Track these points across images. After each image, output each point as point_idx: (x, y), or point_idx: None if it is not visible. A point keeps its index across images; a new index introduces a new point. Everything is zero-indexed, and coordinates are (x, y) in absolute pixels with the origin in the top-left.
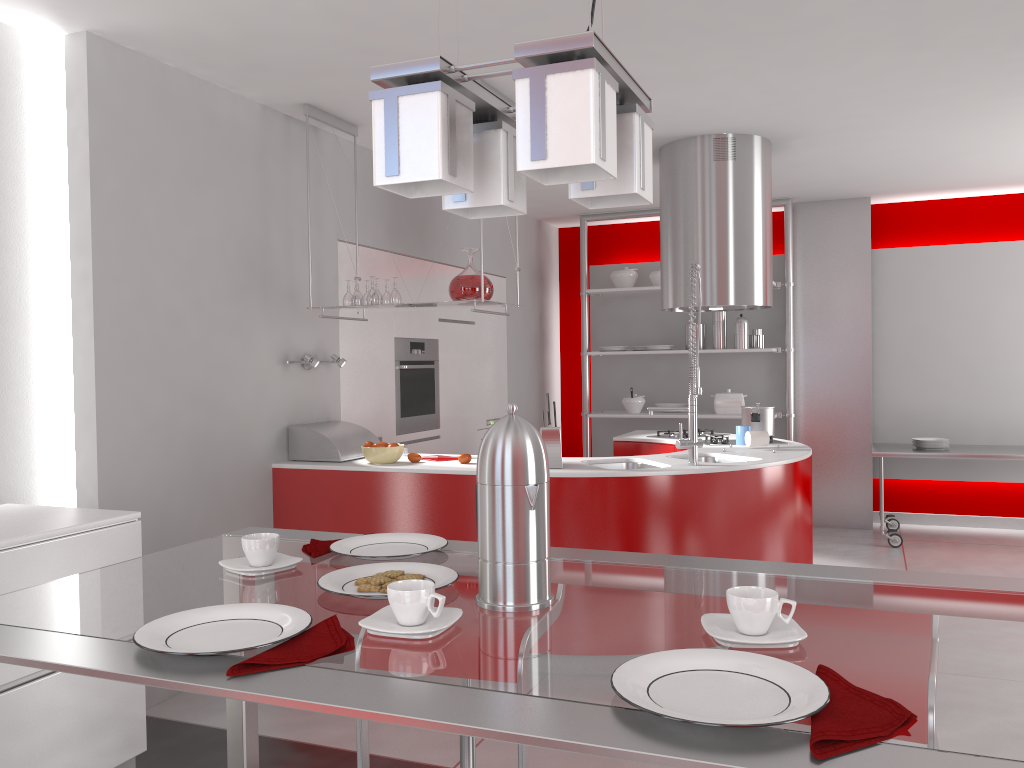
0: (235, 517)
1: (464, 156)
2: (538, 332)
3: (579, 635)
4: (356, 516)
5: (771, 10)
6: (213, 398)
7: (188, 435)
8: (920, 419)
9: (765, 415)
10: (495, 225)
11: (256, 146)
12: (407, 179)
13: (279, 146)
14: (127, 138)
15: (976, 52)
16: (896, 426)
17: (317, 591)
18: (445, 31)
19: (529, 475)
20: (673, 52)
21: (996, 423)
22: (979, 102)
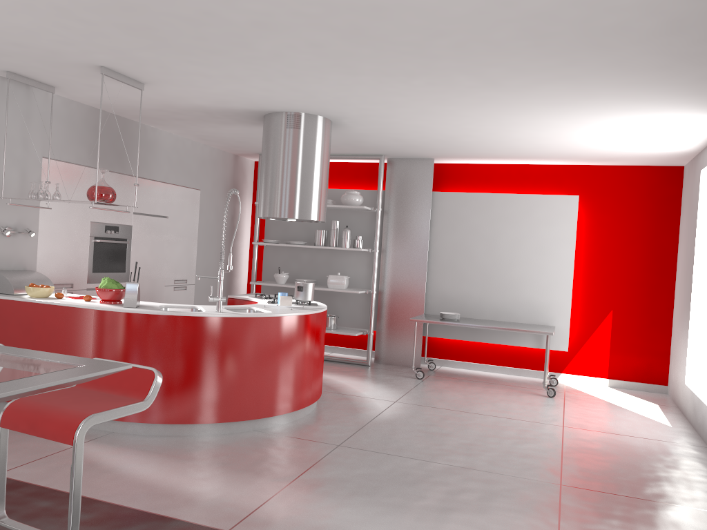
0: None
1: None
2: (229, 227)
3: None
4: (14, 328)
5: (240, 45)
6: None
7: None
8: (453, 301)
9: (306, 288)
10: (193, 156)
11: None
12: None
13: None
14: None
15: (392, 79)
16: (439, 304)
17: None
18: (53, 38)
19: None
20: (207, 62)
21: (496, 307)
22: (430, 107)
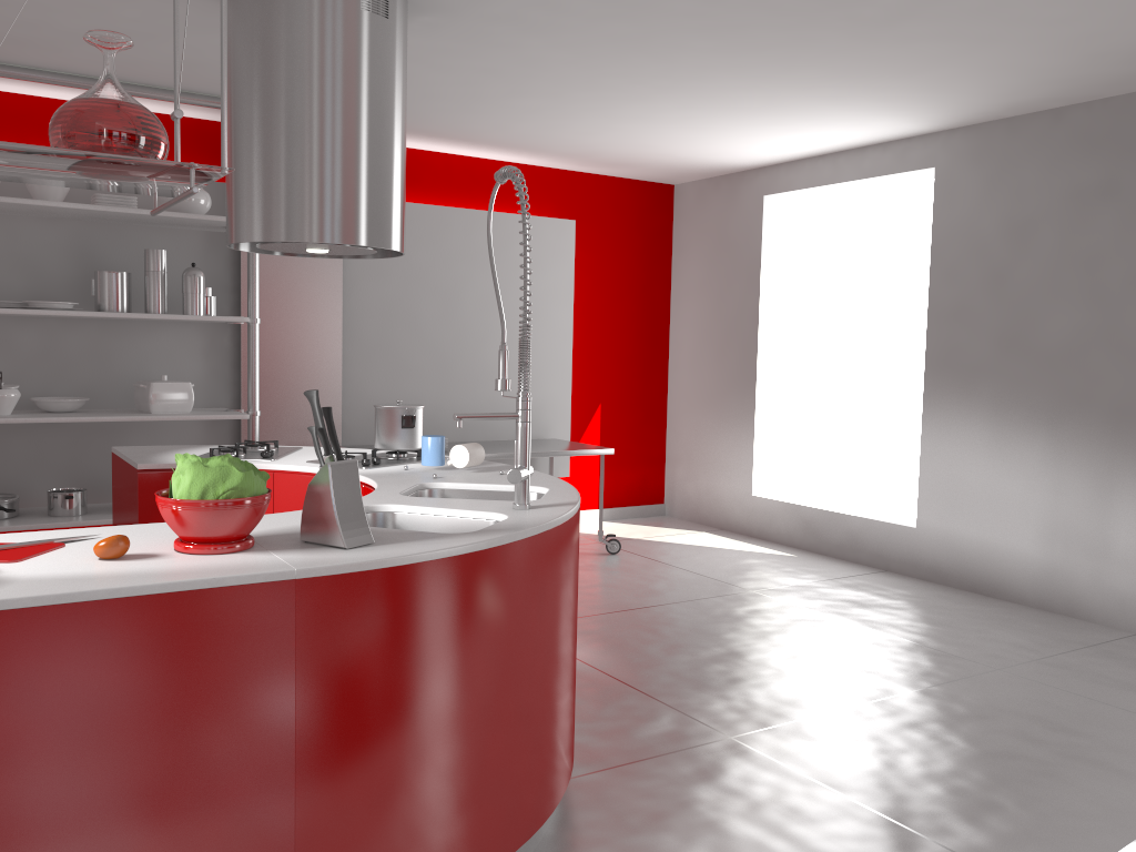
0: None
1: None
2: None
3: None
4: None
5: None
6: None
7: None
8: None
9: (419, 418)
10: None
11: None
12: None
13: None
14: None
15: None
16: (365, 423)
17: None
18: None
19: None
20: None
21: None
22: (672, 34)
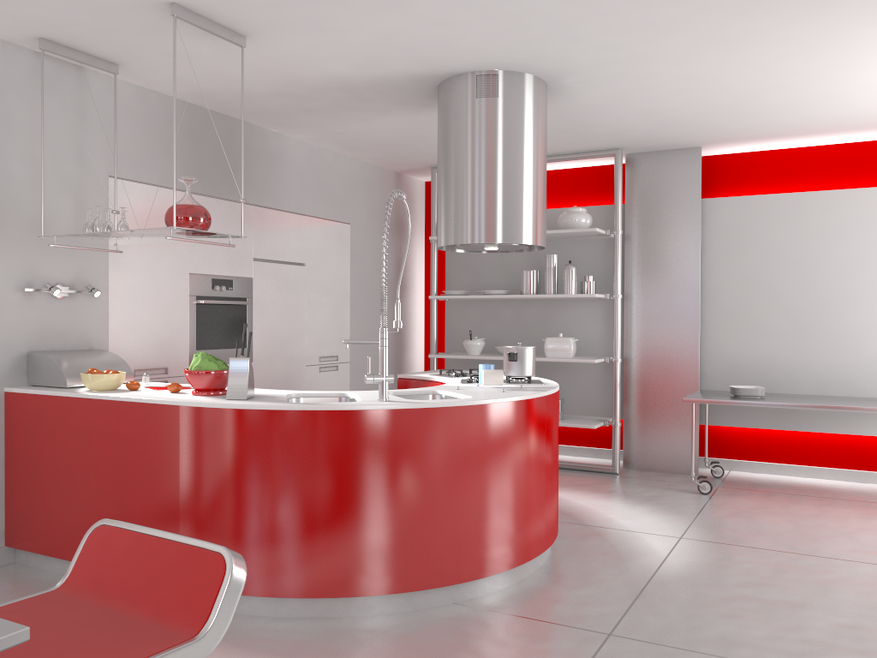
0: None
1: None
2: (394, 277)
3: None
4: (66, 441)
5: None
6: None
7: None
8: (747, 367)
9: (522, 355)
10: (337, 174)
11: None
12: None
13: (25, 81)
14: None
15: None
16: (724, 374)
17: None
18: None
19: None
20: None
21: (822, 373)
22: (726, 26)
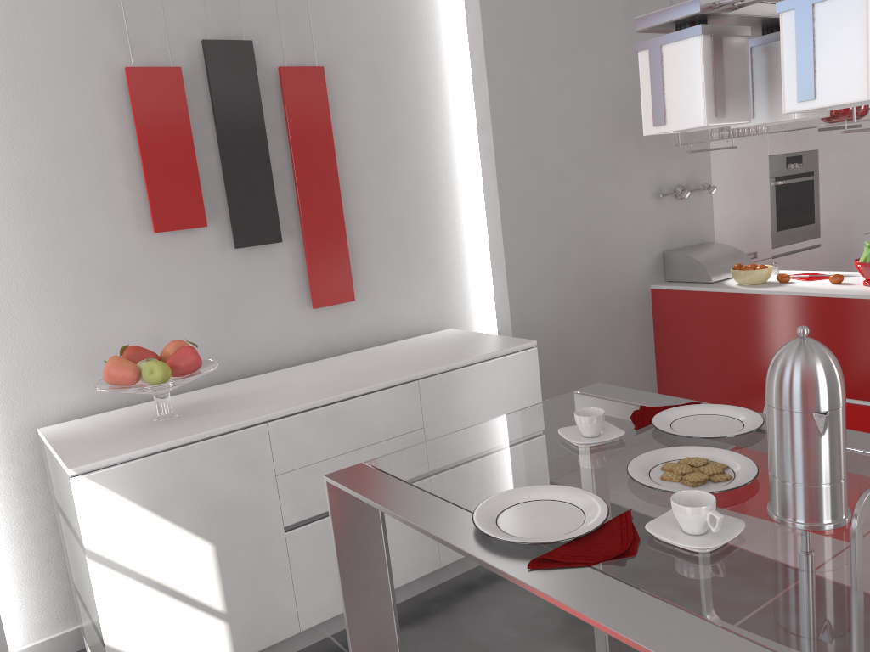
0: (620, 332)
1: (736, 90)
2: None
3: (861, 576)
4: (726, 332)
5: None
6: (596, 235)
7: (577, 268)
8: None
9: None
10: None
11: (623, 2)
12: (673, 128)
13: None
14: (512, 27)
15: None
16: None
17: (627, 473)
18: None
19: (817, 403)
20: None
21: None
22: None
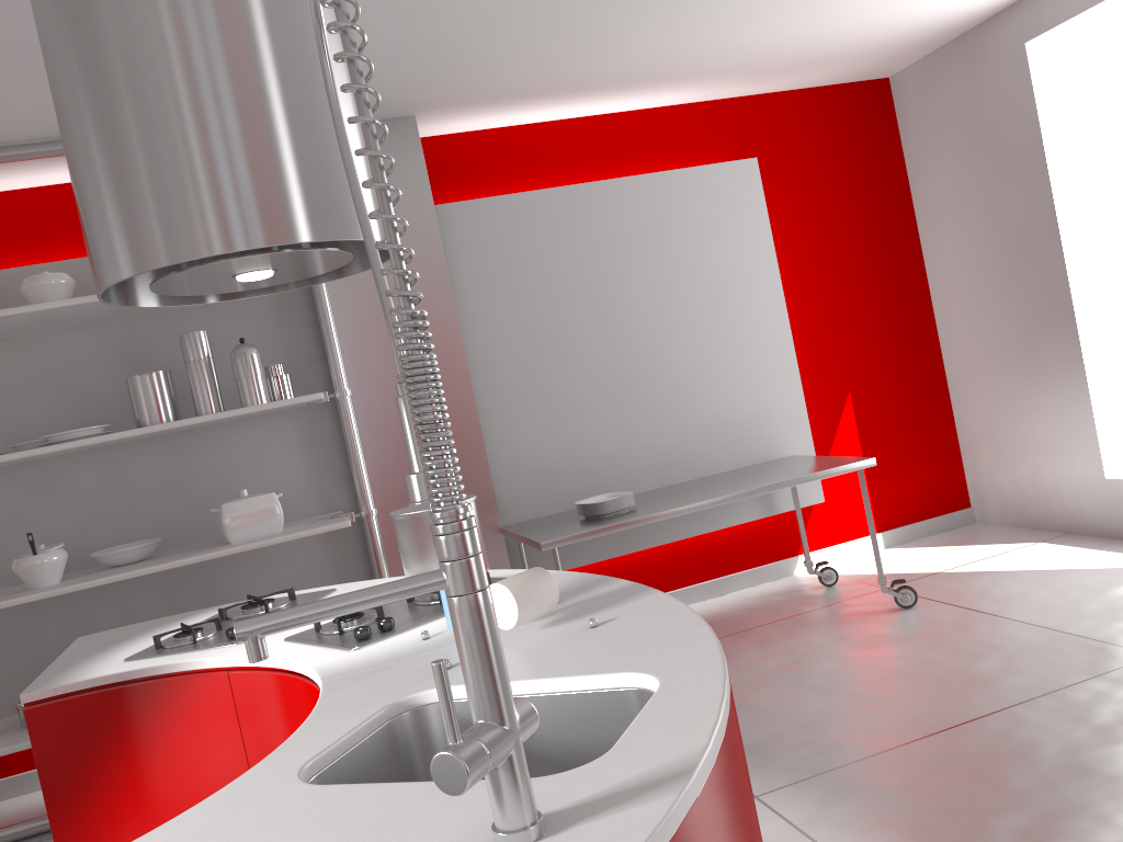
0: None
1: None
2: None
3: None
4: None
5: None
6: None
7: None
8: (561, 471)
9: None
10: None
11: None
12: None
13: None
14: None
15: None
16: (529, 490)
17: None
18: None
19: None
20: None
21: (661, 452)
22: None
